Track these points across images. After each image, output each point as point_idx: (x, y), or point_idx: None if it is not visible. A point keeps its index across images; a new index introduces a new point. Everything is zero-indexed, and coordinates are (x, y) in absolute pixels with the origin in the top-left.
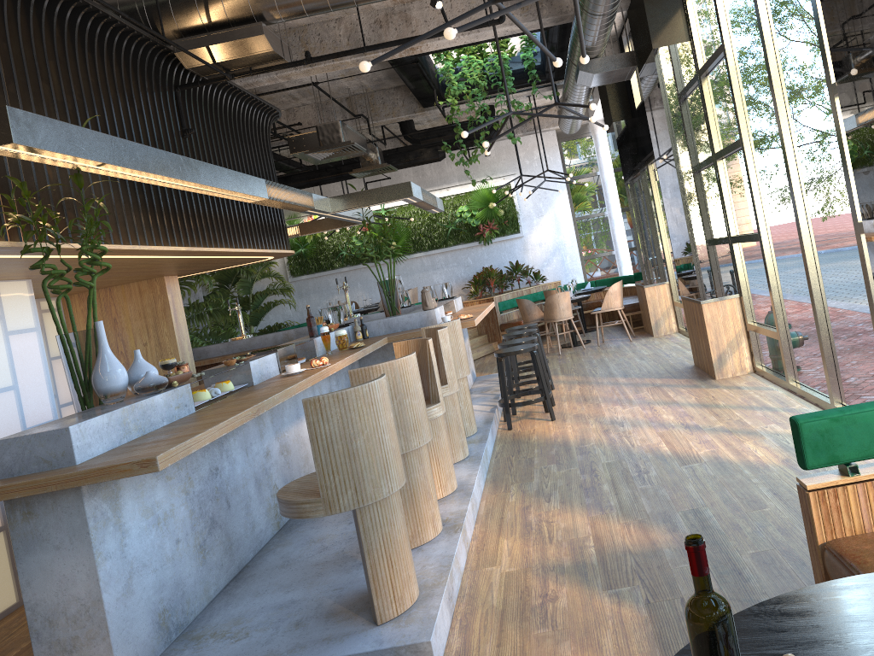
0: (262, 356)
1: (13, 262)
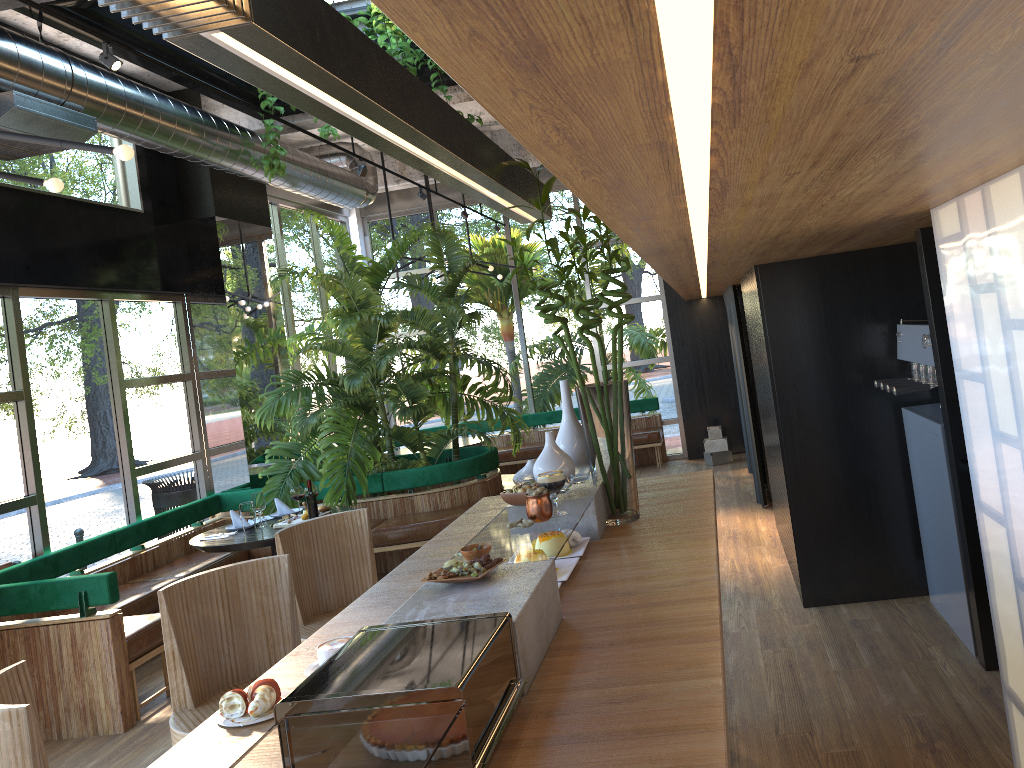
0: (409, 608)
1: (757, 222)
